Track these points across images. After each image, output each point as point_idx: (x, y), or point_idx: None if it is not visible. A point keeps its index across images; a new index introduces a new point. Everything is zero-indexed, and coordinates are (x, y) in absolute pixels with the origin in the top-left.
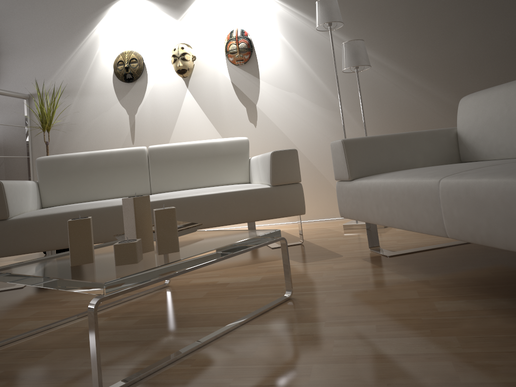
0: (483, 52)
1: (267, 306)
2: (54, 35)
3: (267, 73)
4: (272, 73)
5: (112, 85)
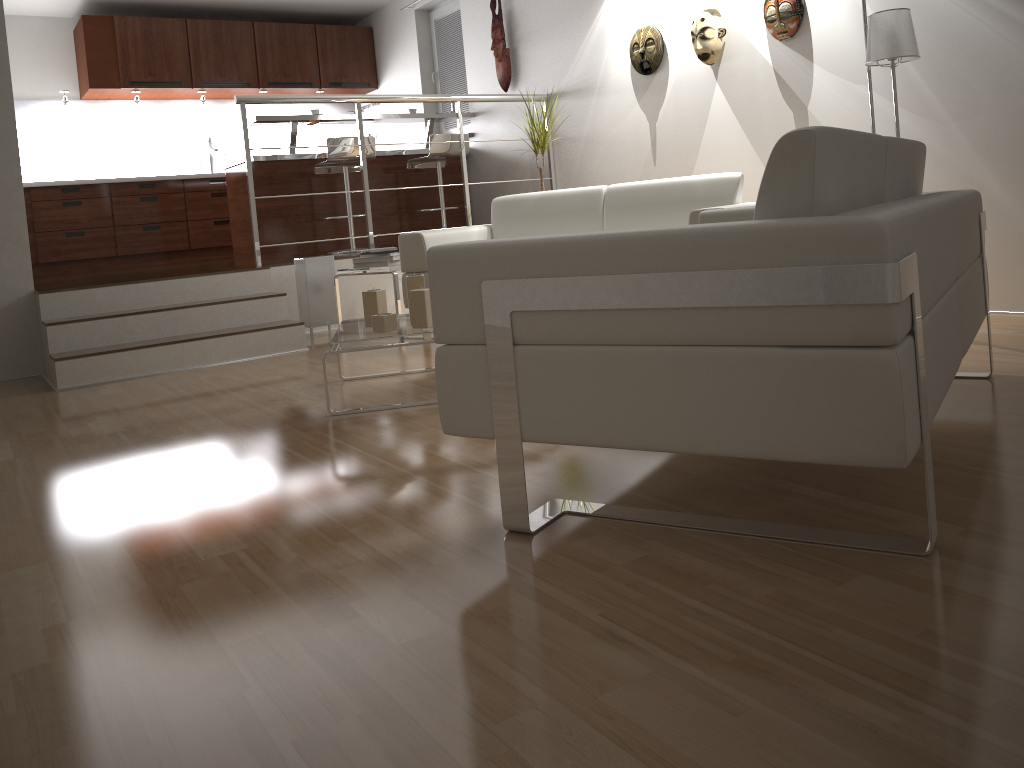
0: None
1: None
2: (568, 9)
3: (824, 52)
4: (832, 51)
5: (630, 80)
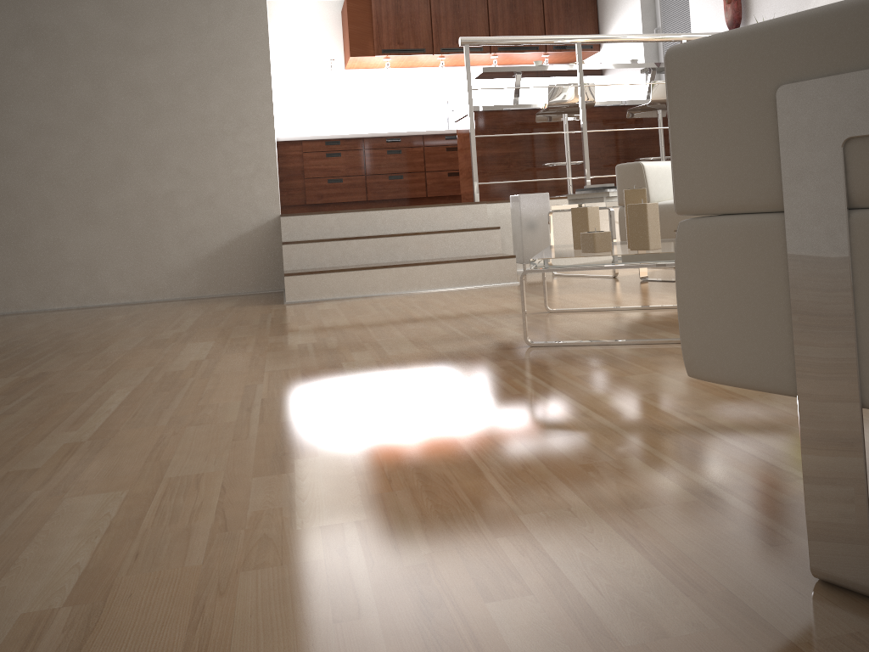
0: None
1: None
2: None
3: None
4: None
5: None
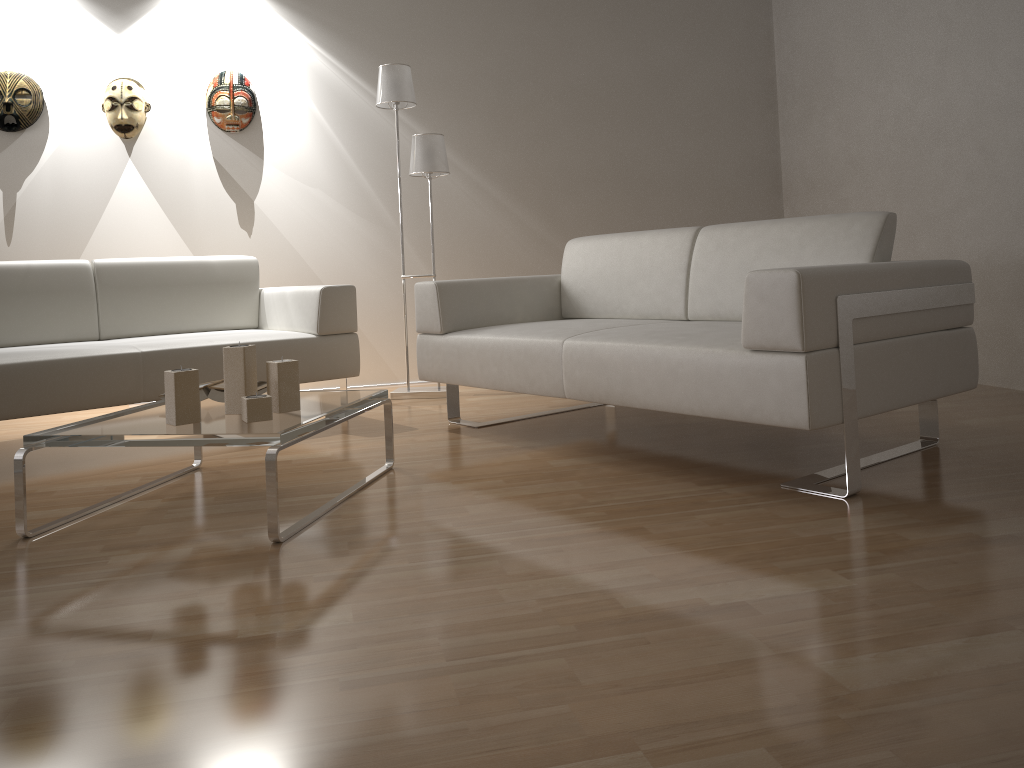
0: (584, 168)
1: (375, 474)
2: None
3: (277, 153)
4: (286, 153)
5: None
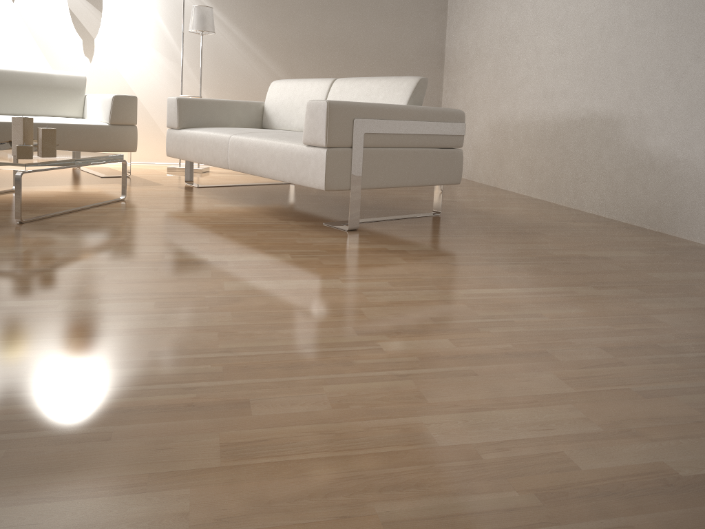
0: (314, 39)
1: (109, 201)
2: None
3: (111, 9)
4: (117, 10)
5: None
